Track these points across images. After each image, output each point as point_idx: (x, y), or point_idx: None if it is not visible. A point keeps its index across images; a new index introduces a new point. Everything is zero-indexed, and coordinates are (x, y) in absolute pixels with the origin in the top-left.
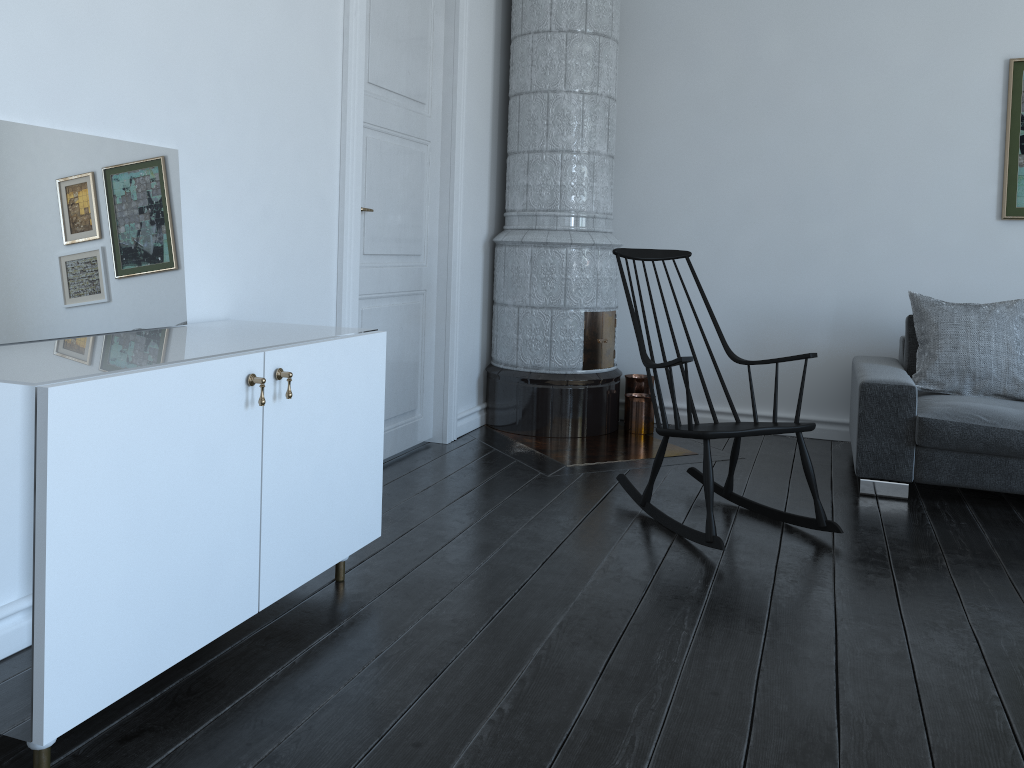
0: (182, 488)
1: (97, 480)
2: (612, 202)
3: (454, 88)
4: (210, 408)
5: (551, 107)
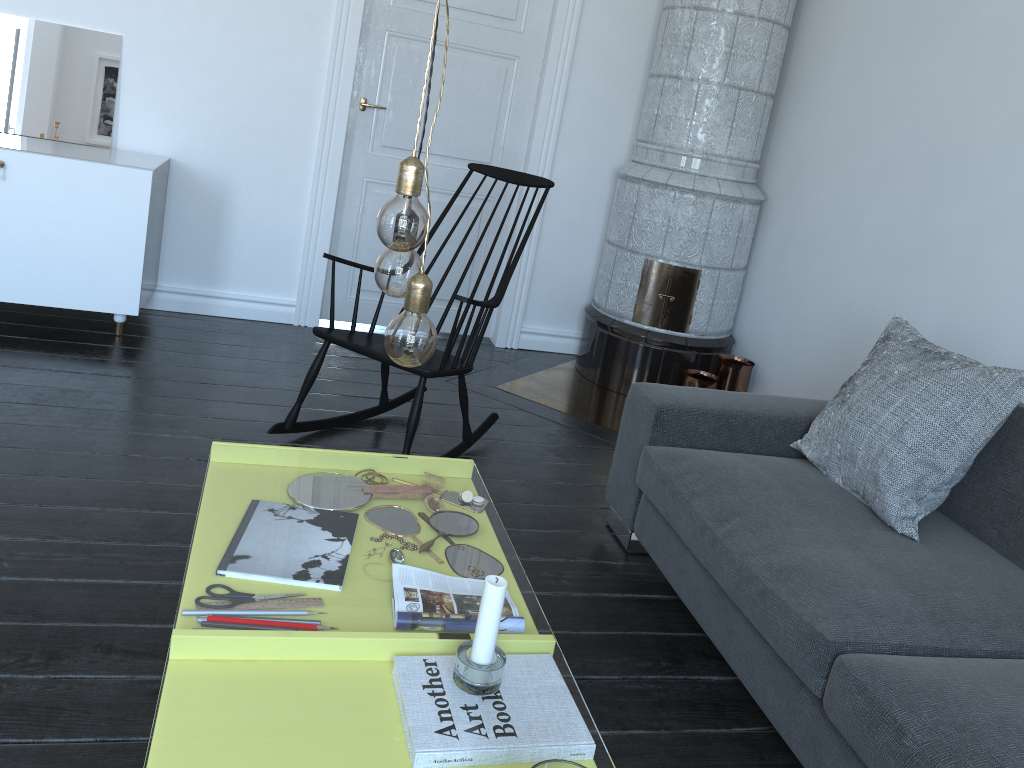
0: None
1: None
2: (734, 143)
3: (556, 5)
4: None
5: (667, 26)
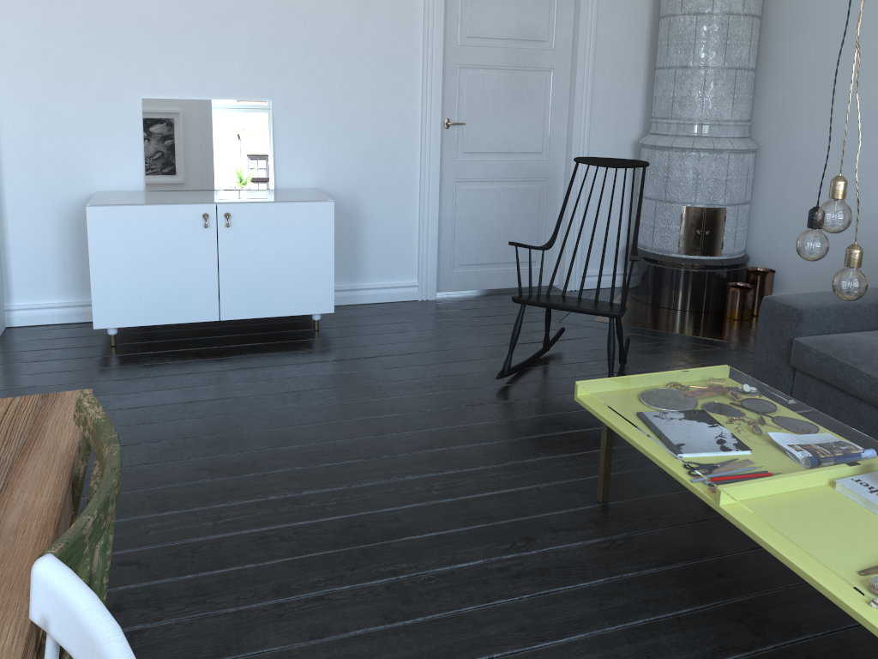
0: (162, 255)
1: (112, 243)
2: (736, 110)
3: (578, 25)
4: (178, 225)
5: (670, 29)
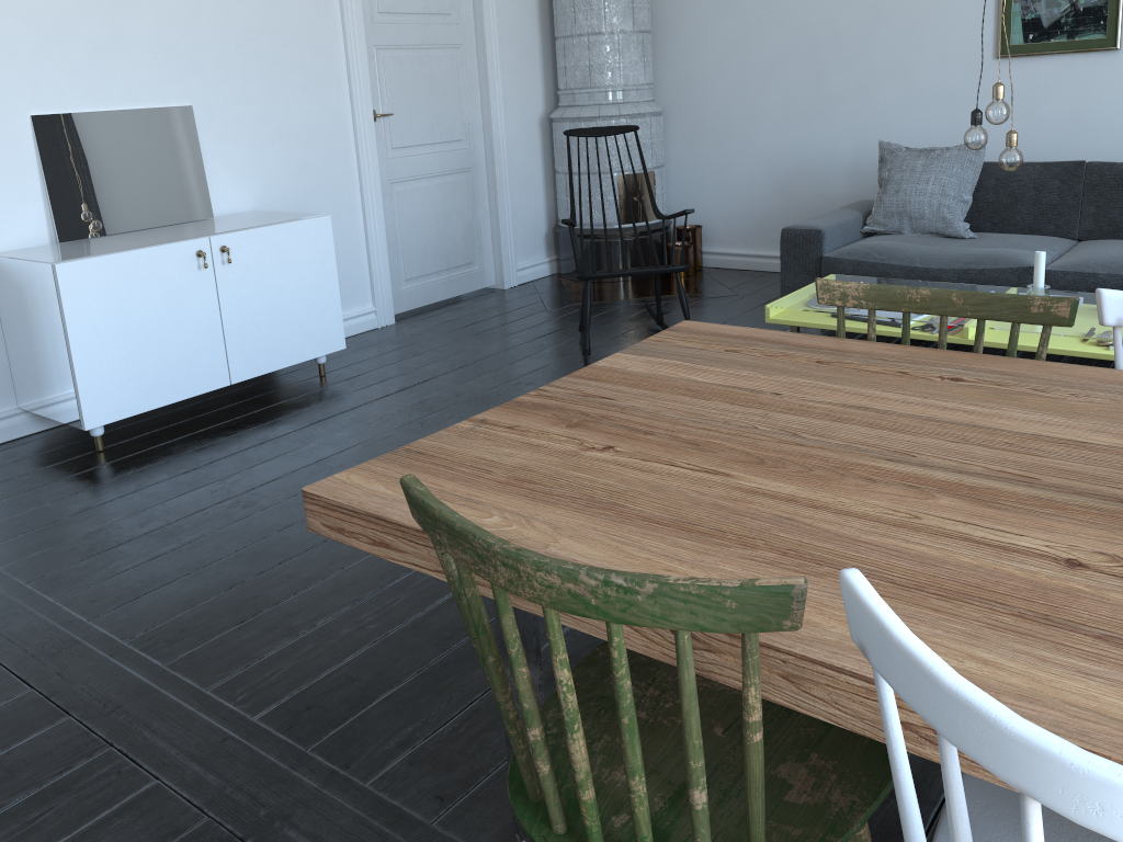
0: (156, 314)
1: (95, 309)
2: (647, 73)
3: None
4: (169, 271)
5: None
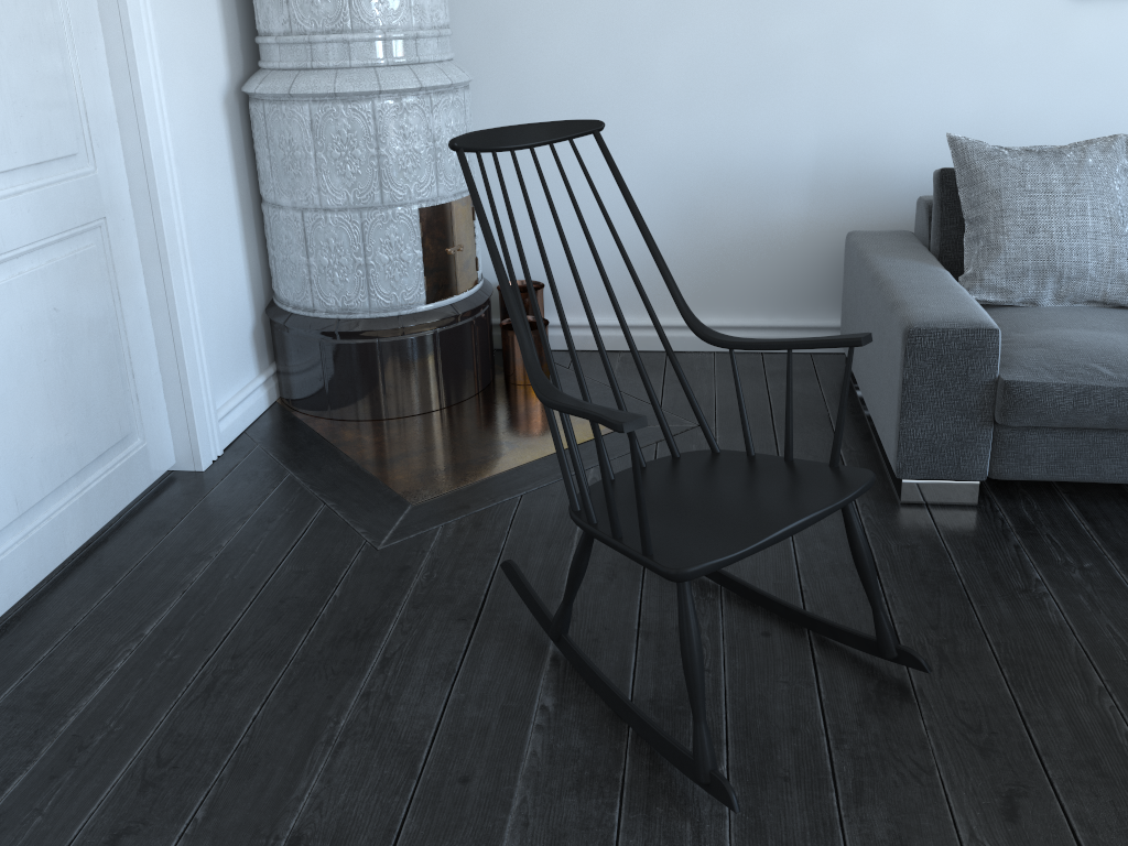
0: None
1: None
2: (447, 4)
3: None
4: None
5: None
